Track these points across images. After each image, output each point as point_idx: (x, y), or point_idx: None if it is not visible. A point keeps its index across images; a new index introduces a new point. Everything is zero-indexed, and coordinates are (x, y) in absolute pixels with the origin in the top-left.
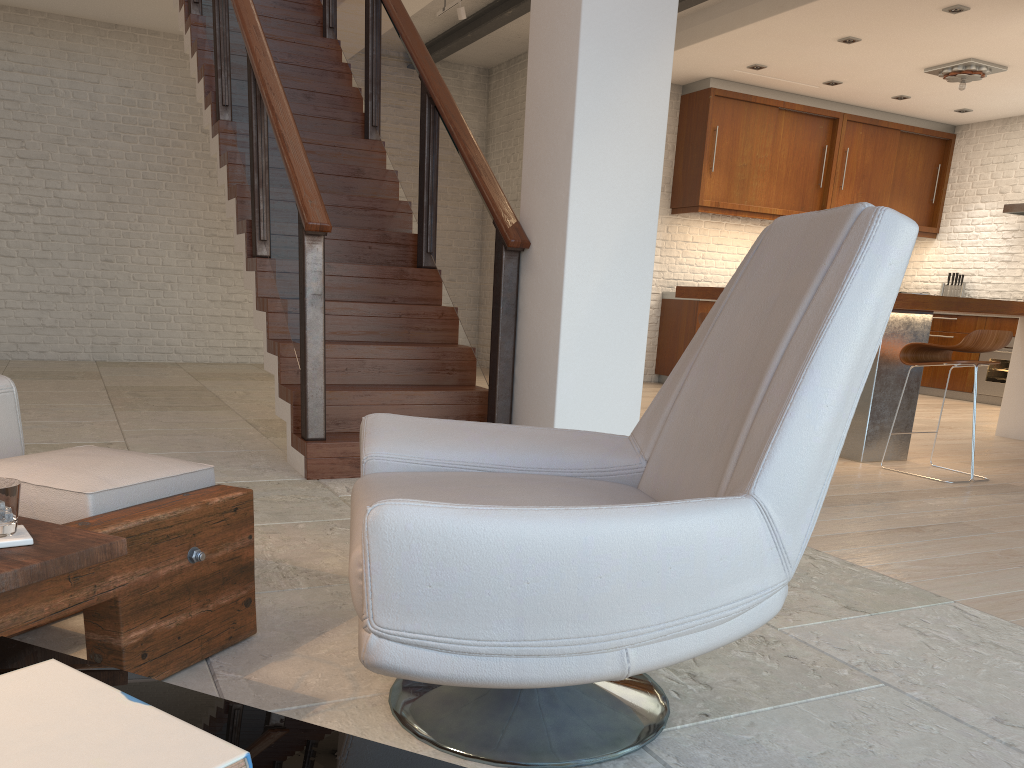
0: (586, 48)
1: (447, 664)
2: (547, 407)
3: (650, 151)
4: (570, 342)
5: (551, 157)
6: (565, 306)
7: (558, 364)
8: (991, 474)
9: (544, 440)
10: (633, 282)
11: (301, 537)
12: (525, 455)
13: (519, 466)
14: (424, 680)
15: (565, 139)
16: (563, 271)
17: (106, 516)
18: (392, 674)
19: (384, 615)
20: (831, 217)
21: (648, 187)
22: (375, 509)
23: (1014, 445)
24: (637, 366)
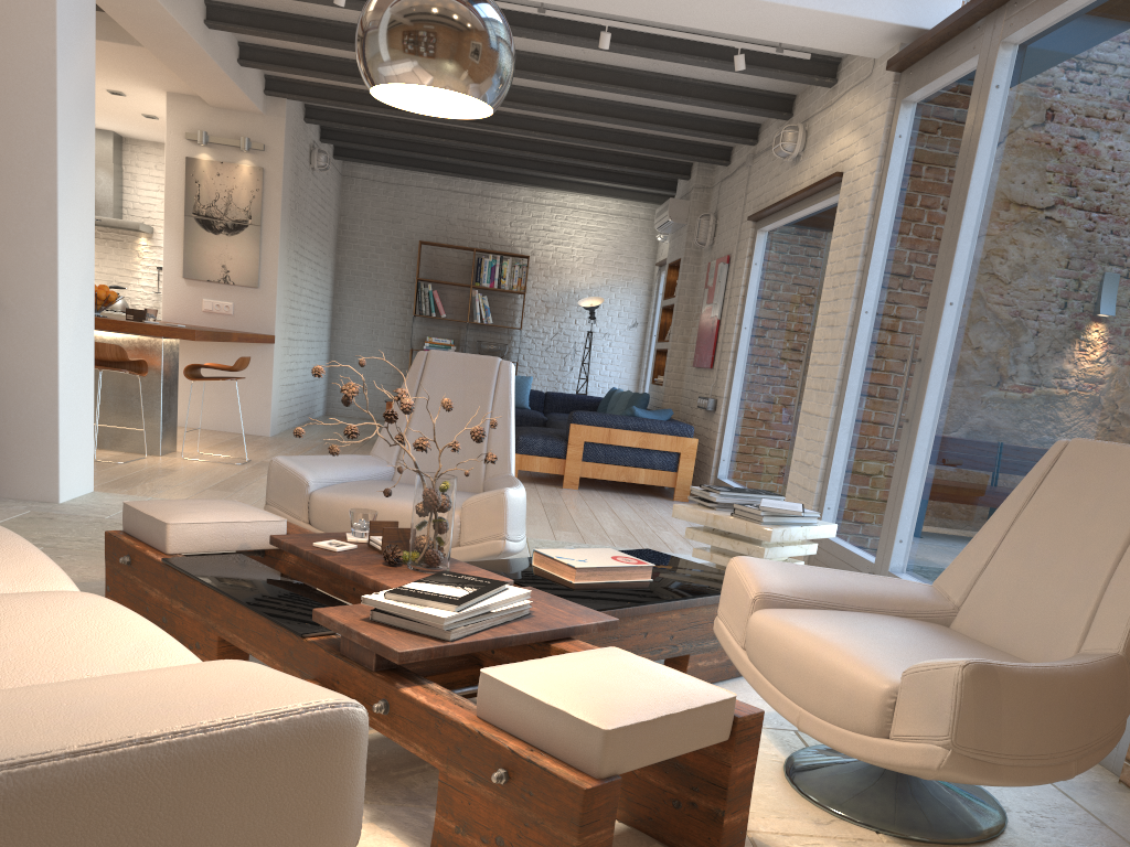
0: (61, 135)
1: (517, 546)
2: (45, 435)
3: (90, 220)
4: (64, 378)
5: (20, 214)
6: (60, 348)
7: (59, 397)
8: (241, 455)
9: (348, 462)
10: (87, 326)
11: (66, 566)
12: (349, 471)
13: (349, 477)
14: (512, 554)
15: (44, 205)
16: (57, 318)
17: (293, 531)
18: (506, 554)
19: (509, 531)
20: (481, 359)
21: (90, 248)
22: (507, 492)
23: (192, 431)
24: (92, 394)
